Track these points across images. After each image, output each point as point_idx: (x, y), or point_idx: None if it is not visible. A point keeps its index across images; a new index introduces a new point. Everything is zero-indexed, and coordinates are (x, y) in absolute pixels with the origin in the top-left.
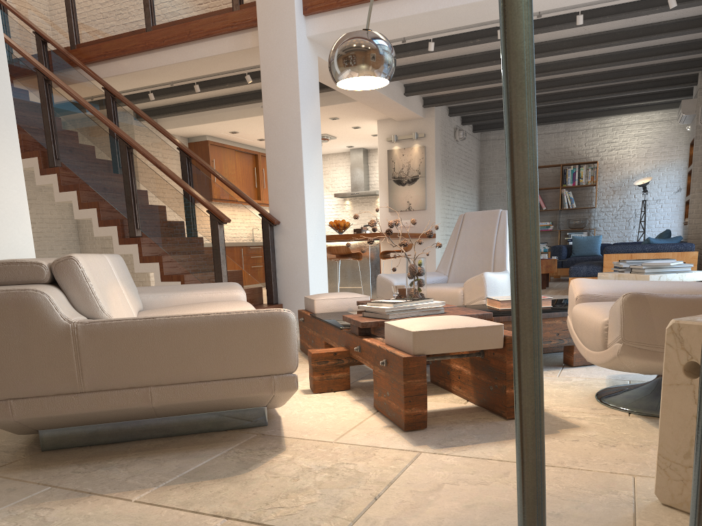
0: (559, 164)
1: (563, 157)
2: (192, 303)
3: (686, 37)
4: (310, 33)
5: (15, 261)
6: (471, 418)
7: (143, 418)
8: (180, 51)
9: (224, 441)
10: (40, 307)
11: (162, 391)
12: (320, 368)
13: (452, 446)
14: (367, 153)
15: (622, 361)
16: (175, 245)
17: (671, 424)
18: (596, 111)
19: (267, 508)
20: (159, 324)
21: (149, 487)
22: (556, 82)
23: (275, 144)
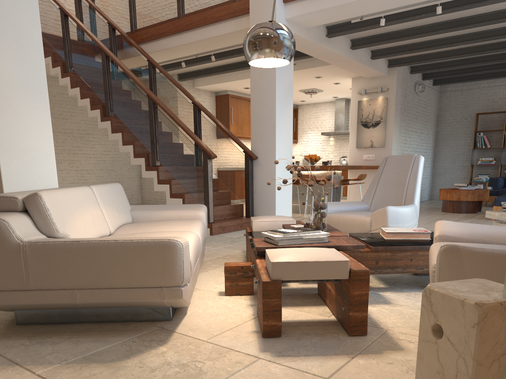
0: (504, 111)
1: None
2: (160, 220)
3: None
4: (288, 16)
5: None
6: (323, 331)
7: (82, 308)
8: (199, 32)
9: (133, 330)
10: (1, 231)
11: (83, 293)
12: (230, 277)
13: (287, 355)
14: (348, 101)
15: None
16: (180, 173)
17: (422, 374)
18: None
19: None
20: (81, 246)
21: (54, 364)
22: (499, 45)
23: (257, 99)
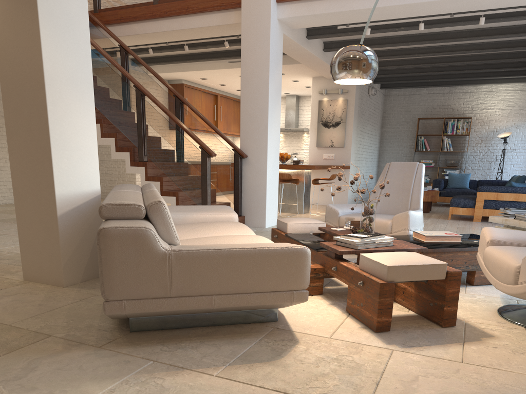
0: (443, 117)
1: (445, 112)
2: (205, 223)
3: None
4: (280, 16)
5: (124, 203)
6: (417, 324)
7: (198, 313)
8: (179, 21)
9: (253, 332)
10: (149, 240)
11: (221, 298)
12: None
13: (412, 346)
14: (298, 98)
15: None
16: (172, 170)
17: None
18: (474, 79)
19: (308, 387)
20: (223, 253)
21: (220, 366)
22: (450, 59)
23: (248, 98)
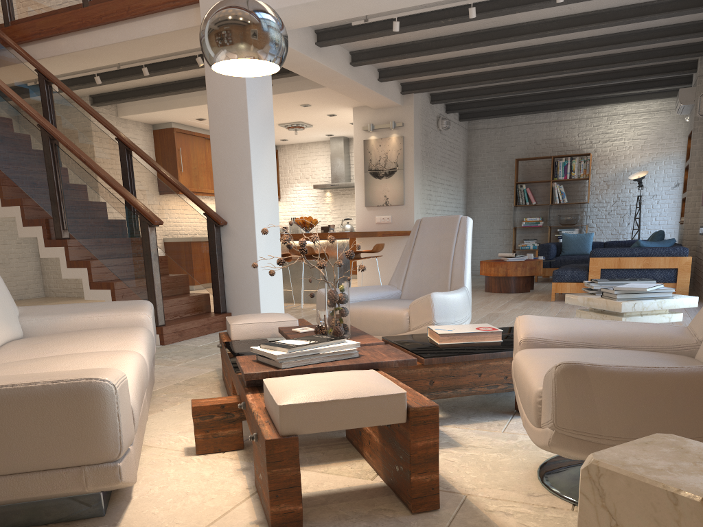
0: (550, 156)
1: (554, 148)
2: (74, 332)
3: (683, 18)
4: None
5: None
6: (369, 508)
7: None
8: (120, 29)
9: None
10: None
11: None
12: (204, 424)
13: None
14: (348, 141)
15: (556, 452)
16: (104, 249)
17: None
18: (589, 99)
19: None
20: None
21: None
22: (543, 68)
23: (220, 135)
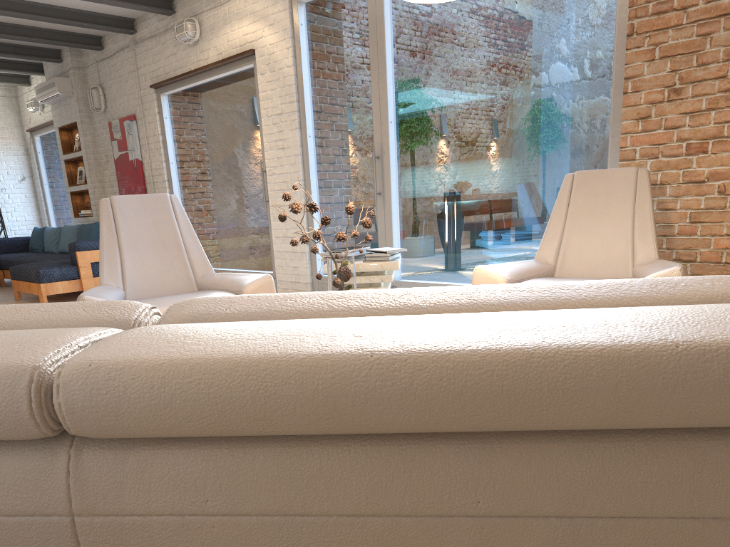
0: None
1: None
2: None
3: (99, 8)
4: None
5: None
6: None
7: None
8: None
9: None
10: None
11: None
12: None
13: None
14: None
15: None
16: None
17: None
18: None
19: None
20: None
21: None
22: None
23: None
